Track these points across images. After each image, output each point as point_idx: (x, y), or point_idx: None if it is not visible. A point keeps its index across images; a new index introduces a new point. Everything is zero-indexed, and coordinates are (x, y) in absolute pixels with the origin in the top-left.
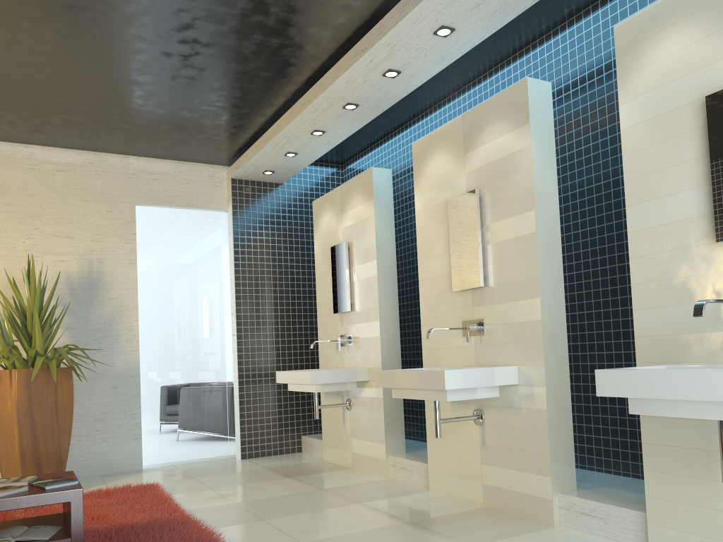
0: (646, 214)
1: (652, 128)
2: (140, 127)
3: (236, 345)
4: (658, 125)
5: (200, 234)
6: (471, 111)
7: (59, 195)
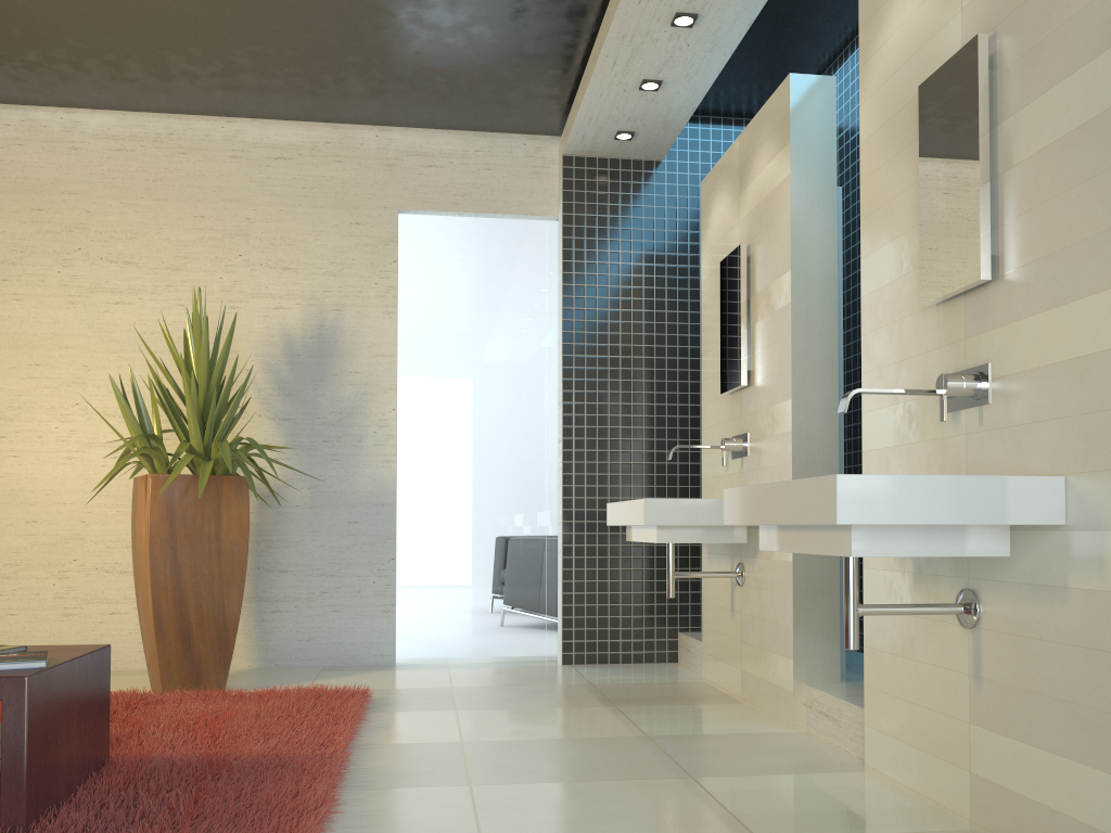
0: None
1: None
2: (380, 59)
3: (560, 459)
4: None
5: (508, 261)
6: None
7: (276, 200)
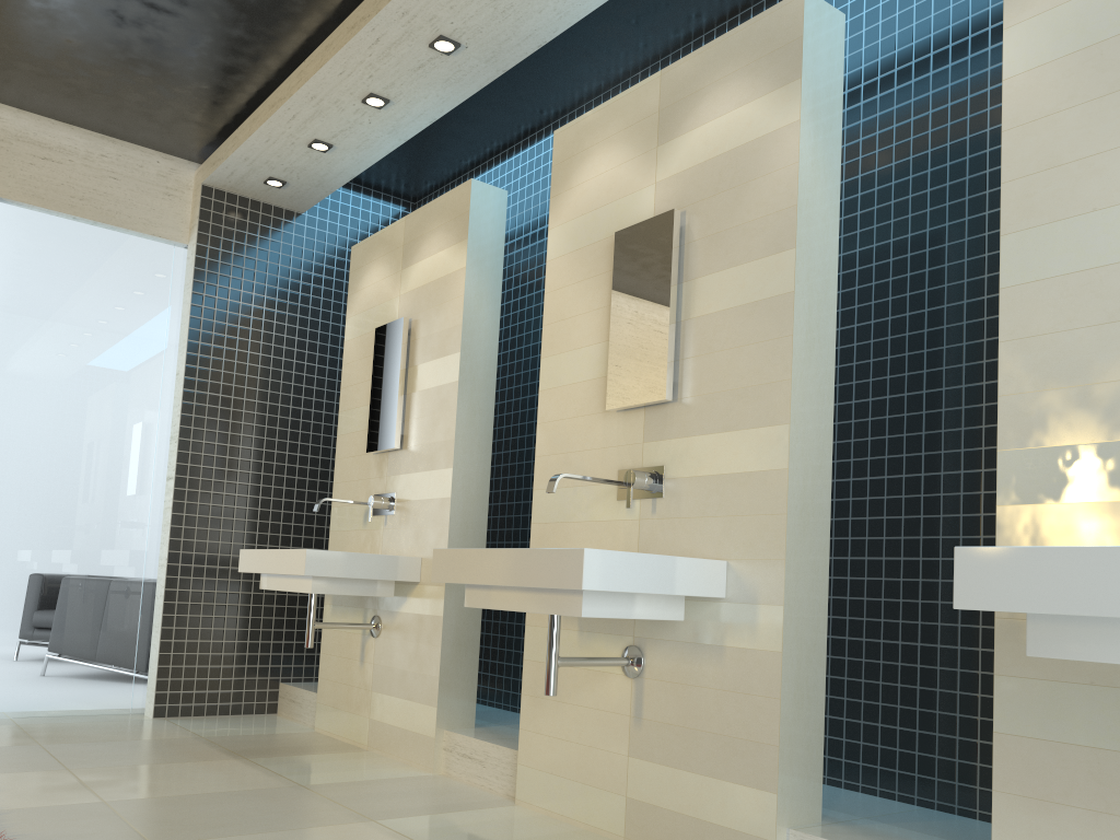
0: (1047, 250)
1: (1076, 72)
2: (20, 34)
3: (171, 497)
4: (1092, 66)
5: (127, 280)
6: (682, 62)
7: None
